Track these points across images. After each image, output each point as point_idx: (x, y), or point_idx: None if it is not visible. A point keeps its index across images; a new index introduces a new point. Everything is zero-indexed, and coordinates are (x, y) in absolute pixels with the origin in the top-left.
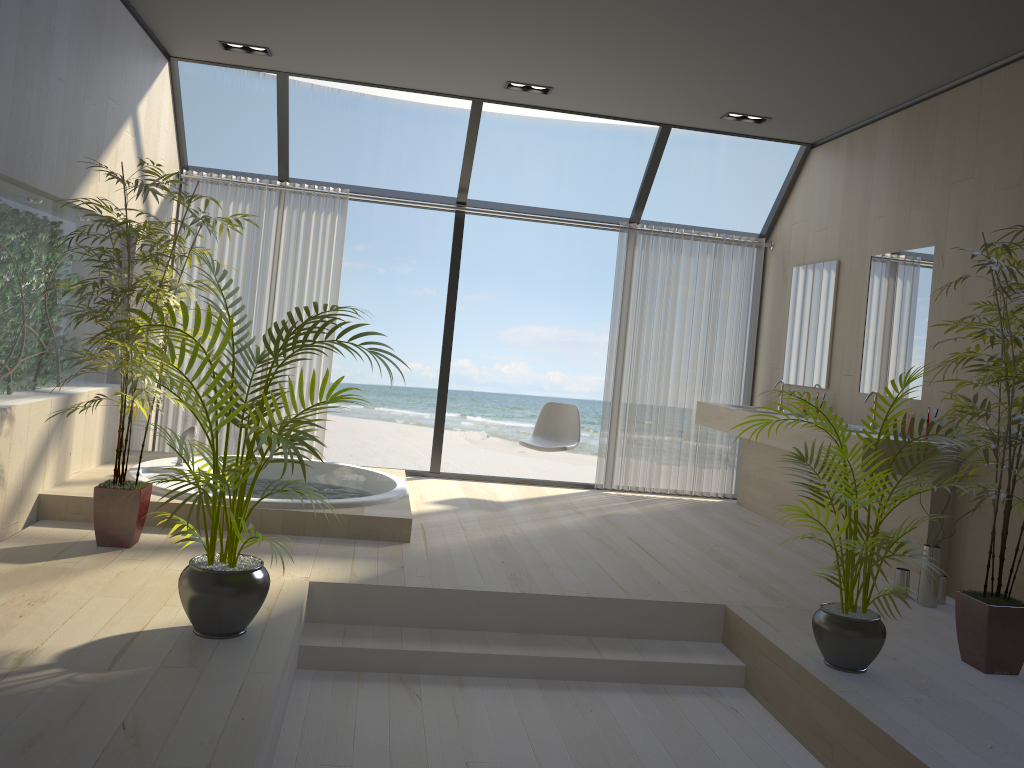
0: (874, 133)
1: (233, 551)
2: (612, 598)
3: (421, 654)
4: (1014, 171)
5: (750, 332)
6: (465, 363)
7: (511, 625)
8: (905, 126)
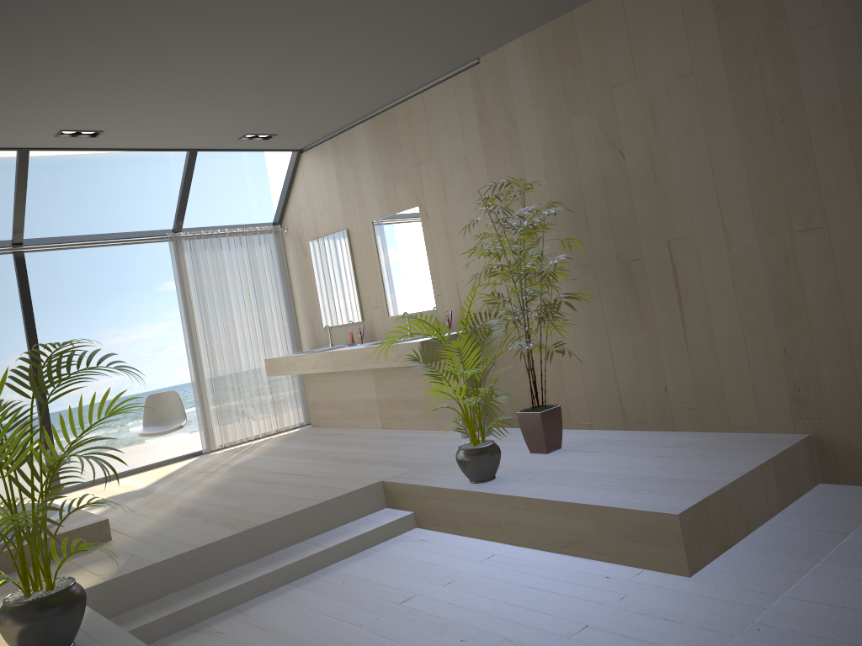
0: (351, 137)
1: (49, 575)
2: (310, 506)
3: (198, 605)
4: (460, 150)
5: (287, 297)
6: None
7: (246, 557)
8: (374, 129)
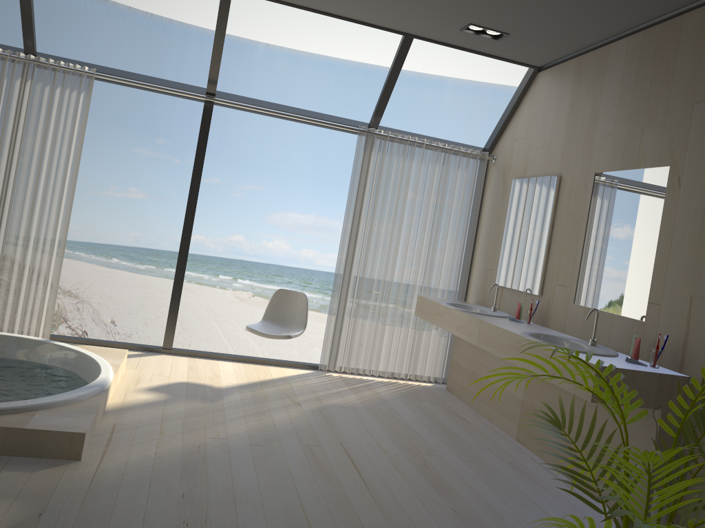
0: (605, 55)
1: None
2: None
3: None
4: None
5: (469, 235)
6: (239, 238)
7: None
8: (641, 47)
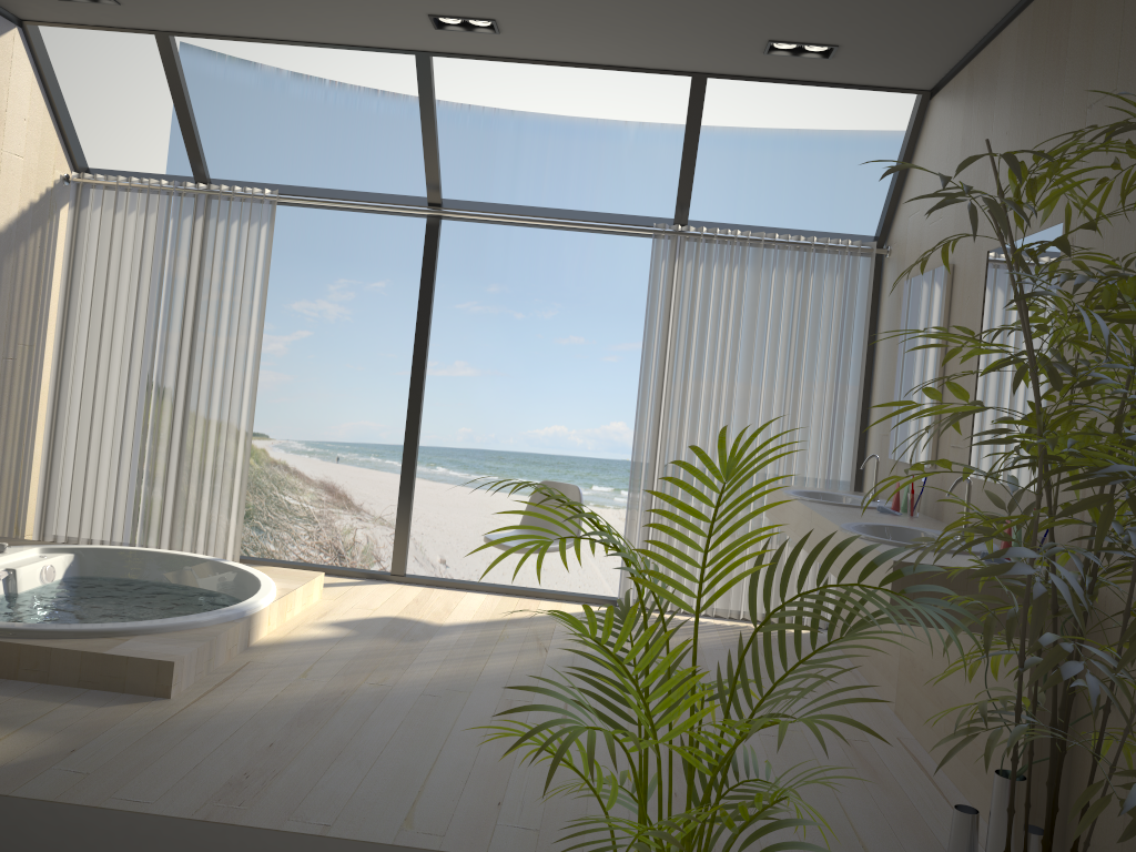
0: (997, 53)
1: None
2: (359, 840)
3: None
4: None
5: (855, 381)
6: (619, 426)
7: None
8: (1032, 29)
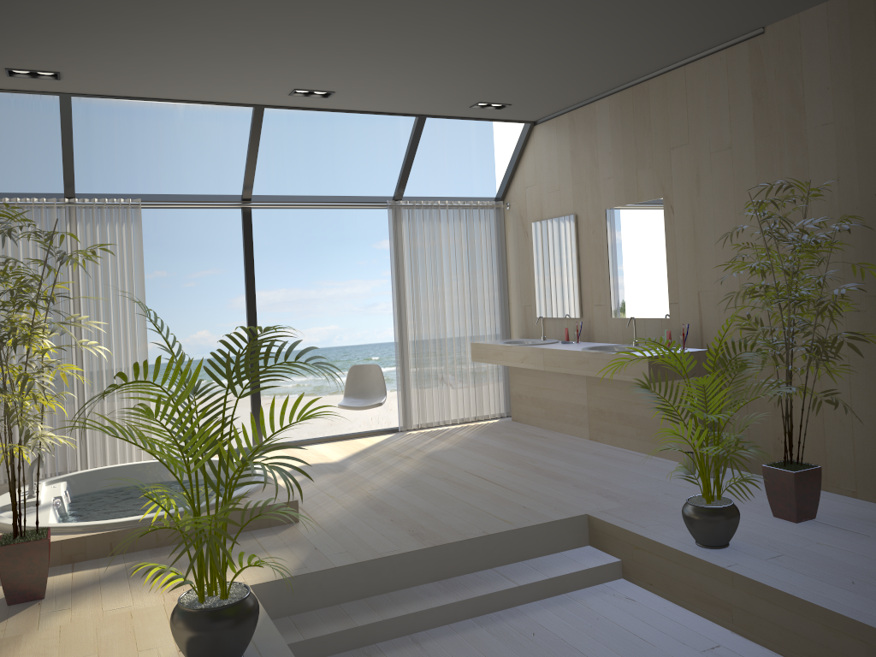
0: (593, 111)
1: (224, 583)
2: (505, 531)
3: (374, 625)
4: (724, 137)
5: (501, 279)
6: (204, 334)
7: (430, 576)
8: (621, 105)
